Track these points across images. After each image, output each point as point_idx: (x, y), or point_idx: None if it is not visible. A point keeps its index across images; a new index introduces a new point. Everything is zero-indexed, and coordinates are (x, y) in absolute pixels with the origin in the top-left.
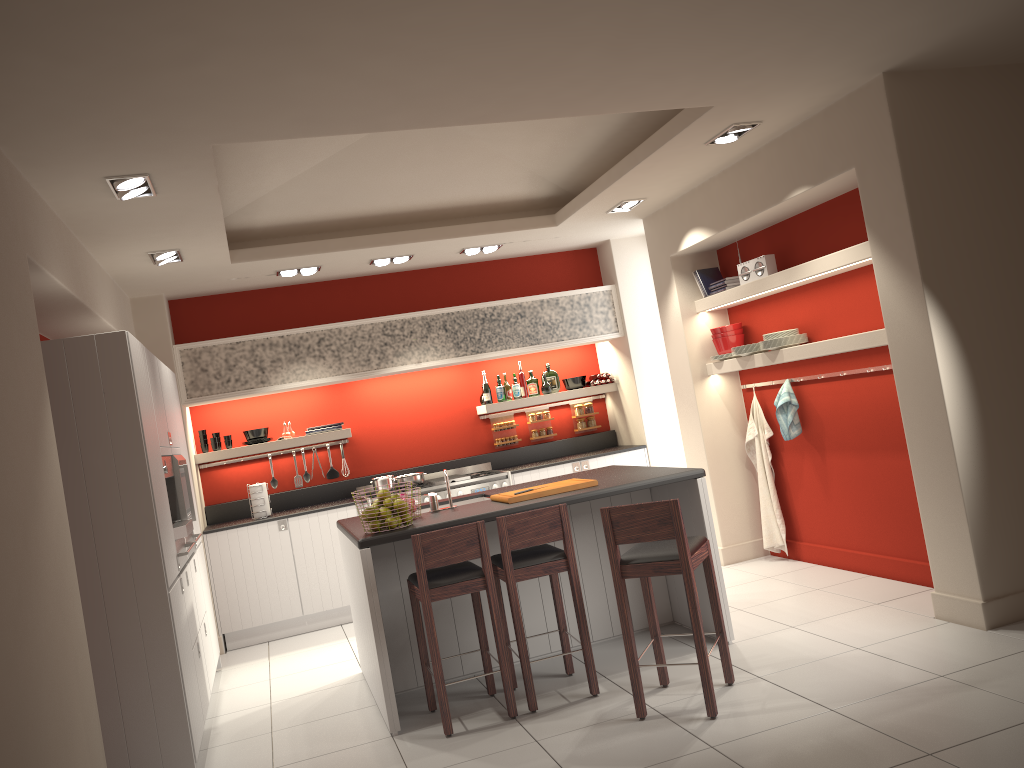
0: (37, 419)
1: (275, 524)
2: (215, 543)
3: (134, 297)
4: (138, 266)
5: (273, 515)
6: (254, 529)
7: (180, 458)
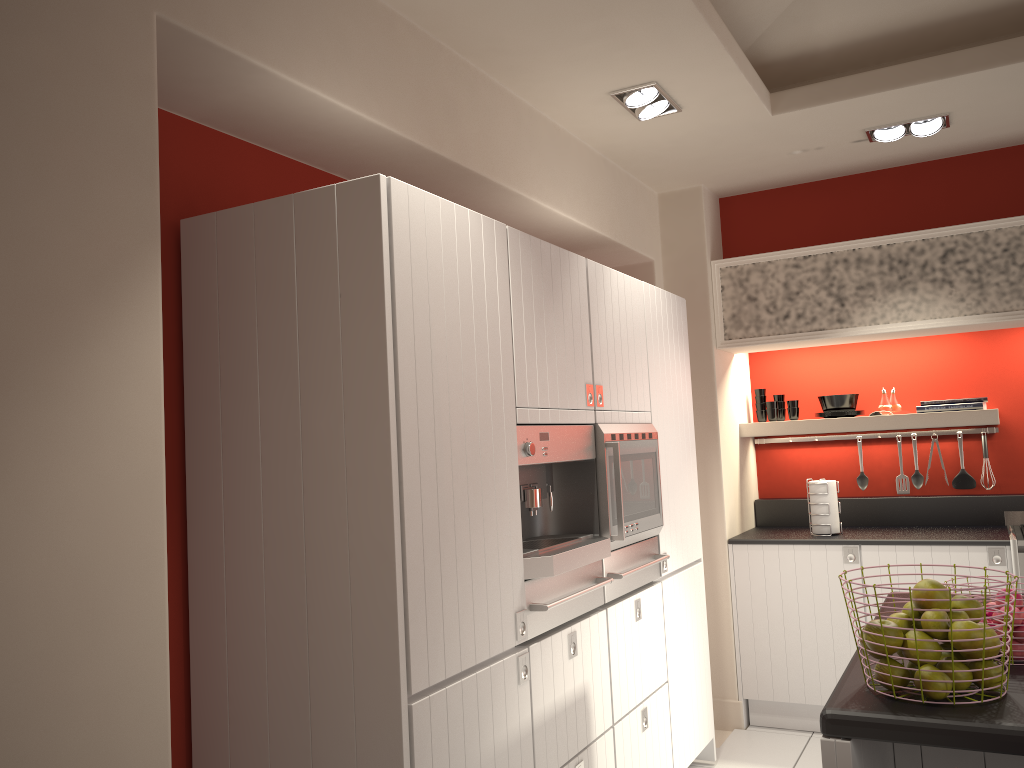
0: (45, 325)
1: (838, 551)
2: (744, 561)
3: (663, 192)
4: (620, 127)
5: (843, 534)
6: (804, 552)
7: (628, 430)
